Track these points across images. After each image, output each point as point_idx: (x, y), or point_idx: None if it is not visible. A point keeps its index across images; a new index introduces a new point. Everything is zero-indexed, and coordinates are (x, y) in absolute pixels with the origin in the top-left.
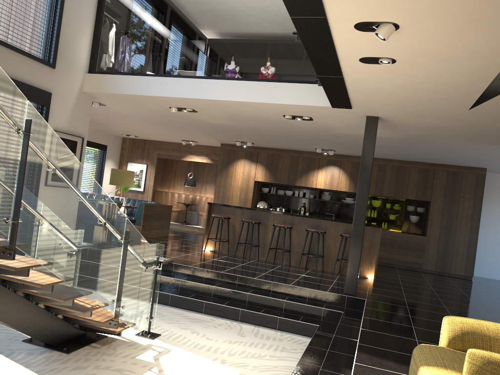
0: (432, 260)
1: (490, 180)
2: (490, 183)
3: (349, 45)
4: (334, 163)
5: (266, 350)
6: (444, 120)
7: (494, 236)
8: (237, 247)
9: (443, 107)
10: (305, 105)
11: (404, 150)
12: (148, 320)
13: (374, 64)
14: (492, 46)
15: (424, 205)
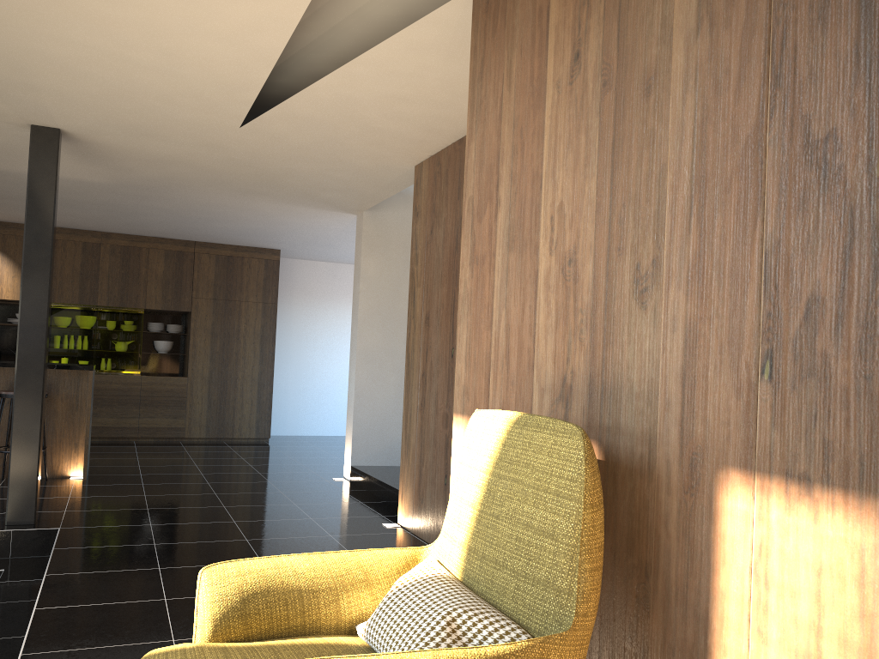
0: (202, 419)
1: (287, 271)
2: (288, 276)
3: None
4: None
5: None
6: (198, 147)
7: (298, 364)
8: None
9: (192, 117)
10: None
11: (131, 212)
12: None
13: None
14: None
15: (180, 320)
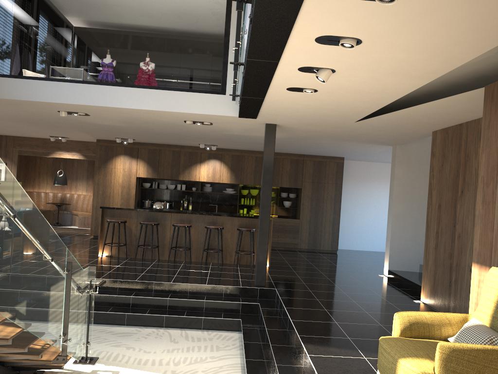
0: (305, 240)
1: (345, 167)
2: (346, 169)
3: (285, 79)
4: (215, 157)
5: (205, 352)
6: (330, 127)
7: (350, 213)
8: (137, 250)
9: (335, 120)
10: (212, 115)
11: (282, 145)
12: (84, 345)
13: (298, 92)
14: (397, 87)
15: (294, 191)
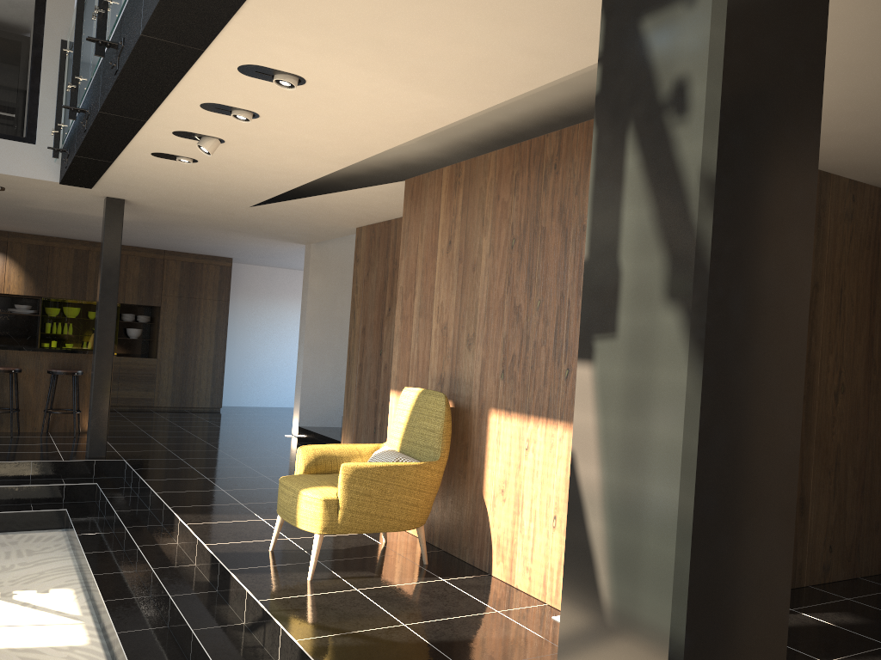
0: (168, 392)
1: (234, 274)
2: (235, 278)
3: (152, 141)
4: None
5: (8, 560)
6: (213, 211)
7: (242, 348)
8: None
9: (221, 201)
10: (11, 175)
11: (129, 233)
12: None
13: (169, 159)
14: (306, 169)
15: (147, 312)
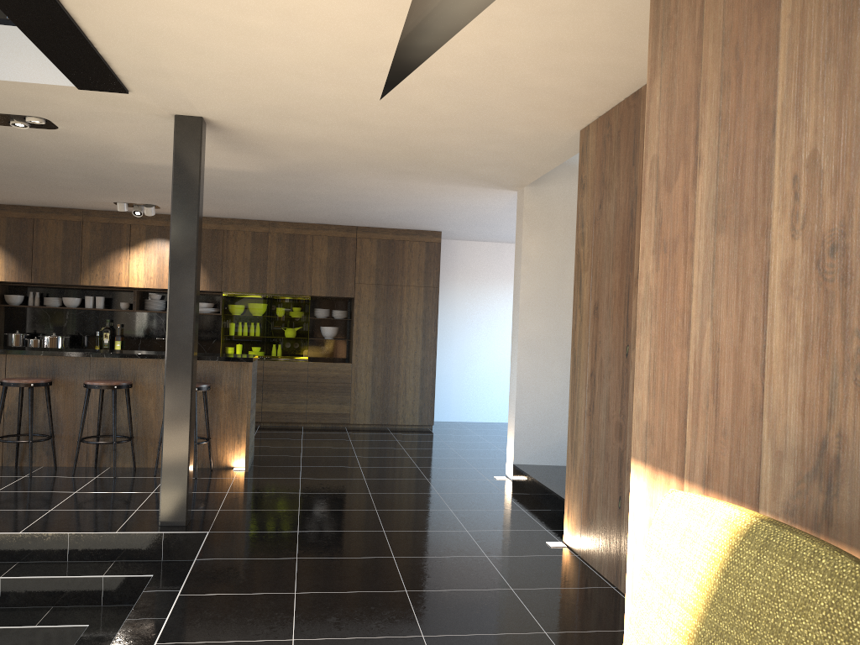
0: (366, 405)
1: (450, 253)
2: (451, 258)
3: None
4: (162, 234)
5: None
6: (341, 126)
7: (462, 348)
8: None
9: (328, 92)
10: (7, 82)
11: (291, 200)
12: None
13: None
14: None
15: (345, 306)
